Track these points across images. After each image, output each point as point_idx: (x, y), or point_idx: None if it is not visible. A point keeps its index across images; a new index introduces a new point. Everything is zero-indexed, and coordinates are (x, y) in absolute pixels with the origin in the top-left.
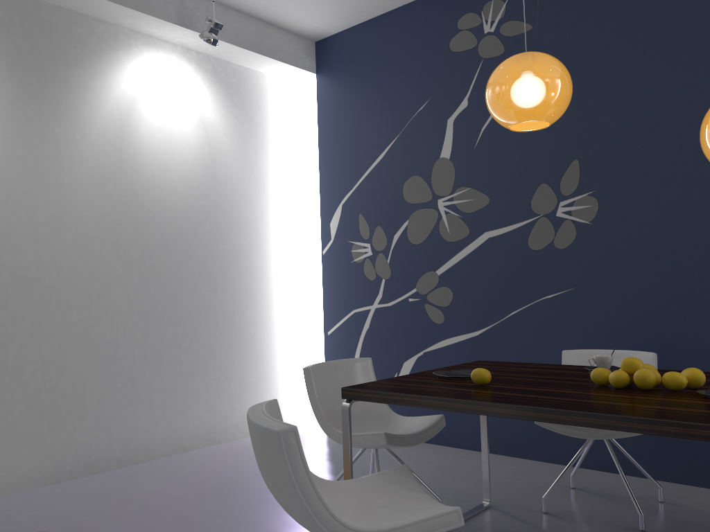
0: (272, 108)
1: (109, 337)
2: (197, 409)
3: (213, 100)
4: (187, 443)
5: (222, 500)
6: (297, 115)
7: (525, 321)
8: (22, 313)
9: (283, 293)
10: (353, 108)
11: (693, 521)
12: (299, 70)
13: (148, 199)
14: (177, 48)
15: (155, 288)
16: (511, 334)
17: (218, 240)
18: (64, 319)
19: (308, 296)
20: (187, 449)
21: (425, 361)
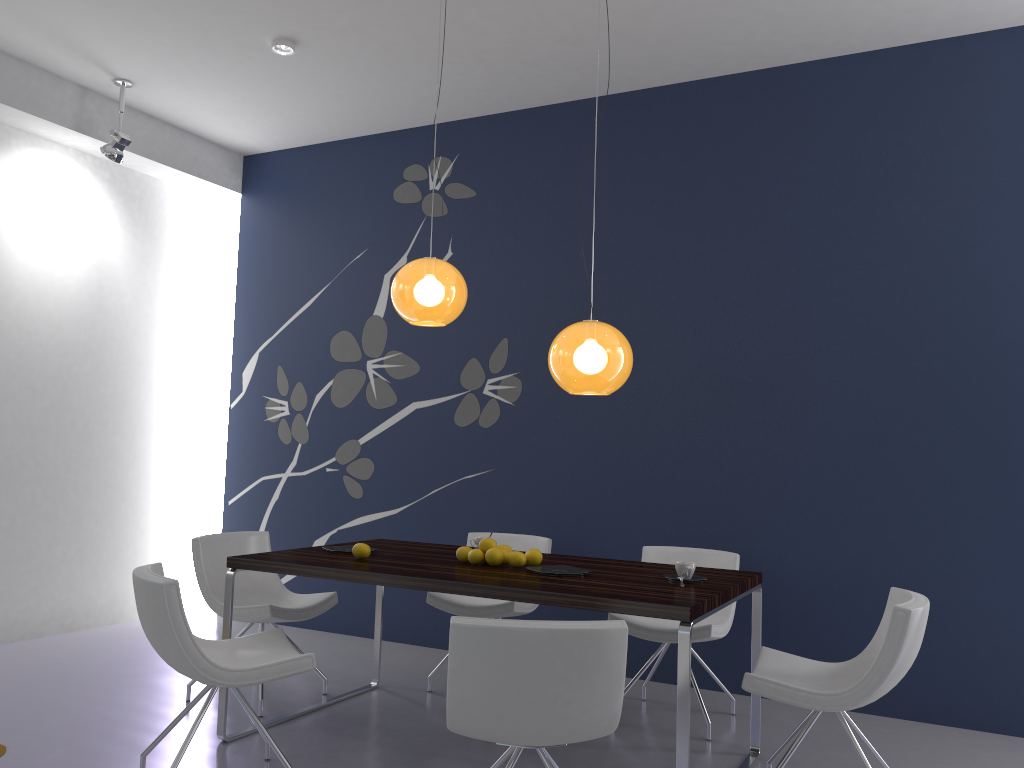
0: (182, 227)
1: None
2: (54, 586)
3: (109, 214)
4: (37, 628)
5: (84, 683)
6: (213, 237)
7: (445, 501)
8: None
9: (176, 451)
10: (282, 242)
11: None
12: (220, 187)
13: (14, 330)
14: (69, 151)
15: (14, 438)
16: (430, 514)
17: (99, 383)
18: None
19: (208, 456)
20: (36, 636)
21: (338, 540)
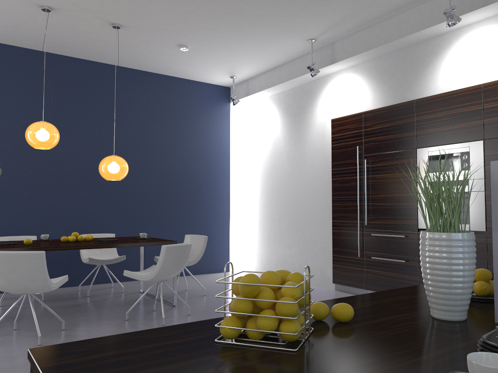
0: None
1: None
2: None
3: None
4: None
5: None
6: None
7: None
8: None
9: None
10: None
11: (52, 296)
12: None
13: None
14: None
15: None
16: None
17: None
18: None
19: None
20: None
21: None
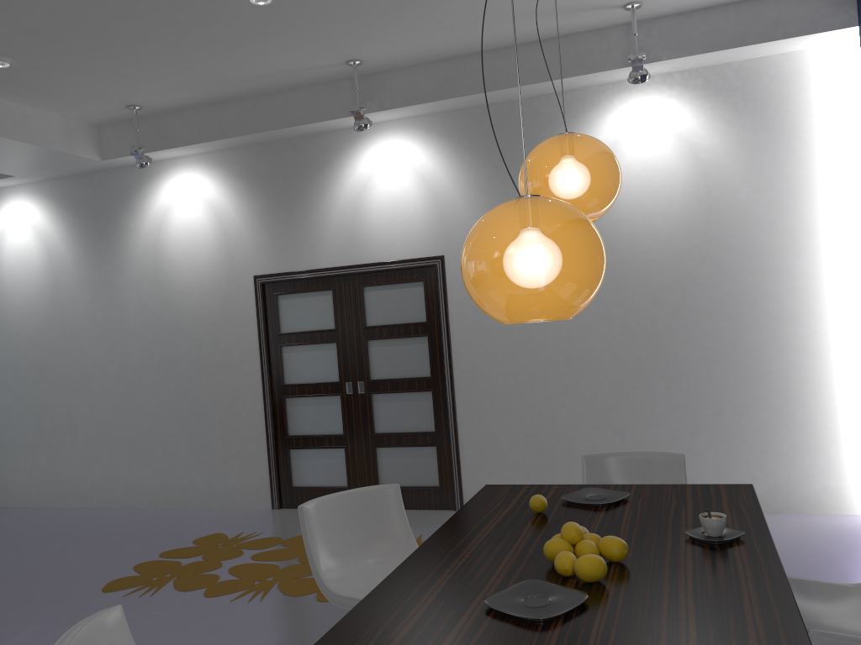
0: (806, 94)
1: (595, 390)
2: (702, 470)
3: (707, 118)
4: None
5: None
6: (857, 86)
7: None
8: (518, 368)
9: (837, 339)
10: None
11: None
12: (825, 33)
13: (628, 252)
14: (654, 79)
15: (642, 342)
16: None
17: (721, 282)
18: (553, 373)
19: None
20: None
21: None
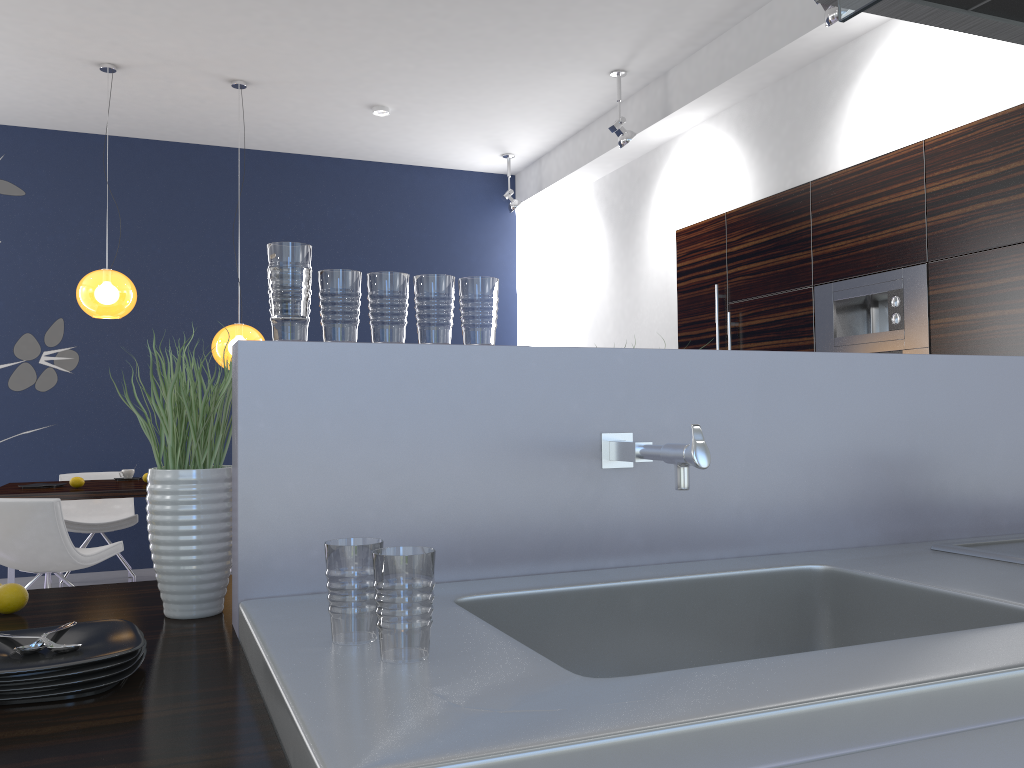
0: None
1: None
2: None
3: None
4: None
5: None
6: None
7: (1, 454)
8: None
9: None
10: None
11: None
12: None
13: None
14: None
15: None
16: None
17: None
18: None
19: None
20: None
21: None
